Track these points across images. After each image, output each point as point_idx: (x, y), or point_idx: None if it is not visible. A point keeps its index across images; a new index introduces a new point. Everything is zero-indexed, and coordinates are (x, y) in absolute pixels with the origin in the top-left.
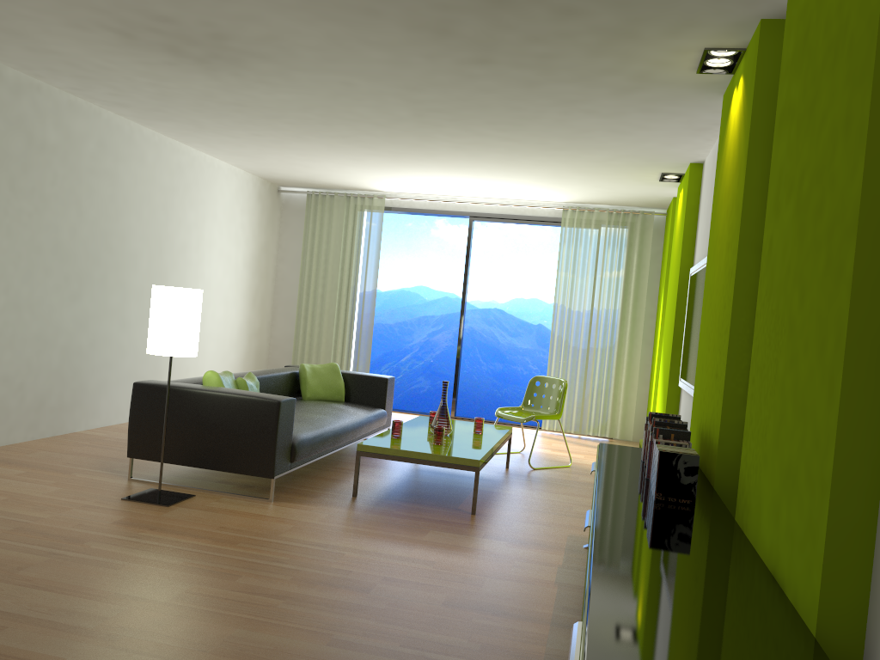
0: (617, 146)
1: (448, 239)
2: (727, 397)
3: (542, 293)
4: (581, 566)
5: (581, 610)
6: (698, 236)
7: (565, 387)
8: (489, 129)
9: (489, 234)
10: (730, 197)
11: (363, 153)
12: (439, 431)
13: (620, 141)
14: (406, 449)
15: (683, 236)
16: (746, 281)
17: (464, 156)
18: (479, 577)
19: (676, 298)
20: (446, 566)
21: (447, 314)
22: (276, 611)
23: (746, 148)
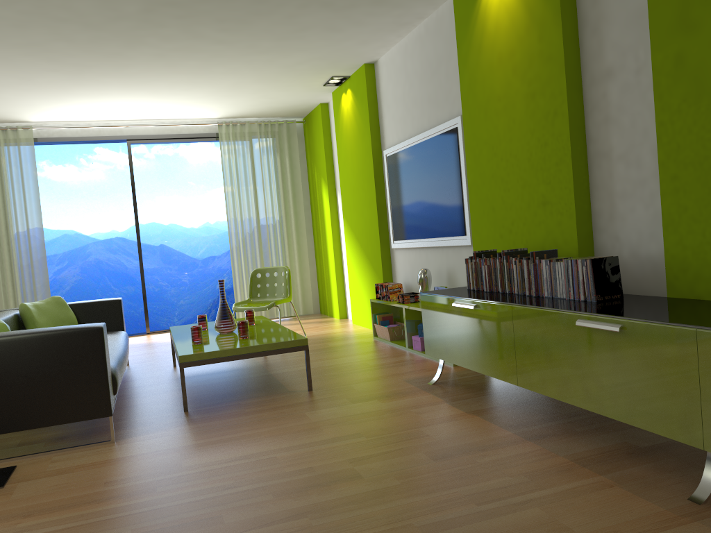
0: (318, 47)
1: (55, 179)
2: (578, 214)
3: (158, 217)
4: (457, 396)
5: (522, 423)
6: (385, 123)
7: (289, 272)
8: (212, 29)
9: (96, 169)
10: (520, 56)
11: (41, 68)
12: (245, 325)
13: (325, 40)
14: (230, 347)
15: (370, 125)
16: (576, 116)
17: (158, 67)
18: (414, 430)
19: (374, 177)
20: (374, 433)
21: (69, 250)
22: (321, 530)
23: (554, 5)
